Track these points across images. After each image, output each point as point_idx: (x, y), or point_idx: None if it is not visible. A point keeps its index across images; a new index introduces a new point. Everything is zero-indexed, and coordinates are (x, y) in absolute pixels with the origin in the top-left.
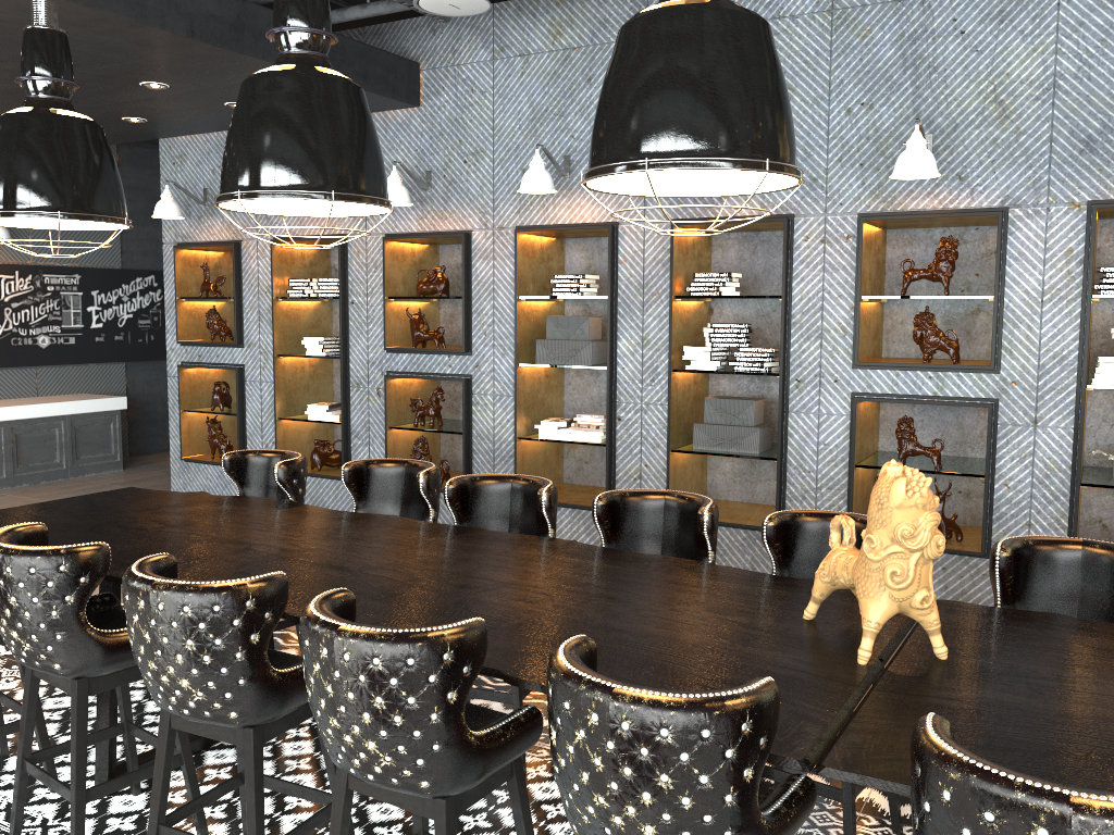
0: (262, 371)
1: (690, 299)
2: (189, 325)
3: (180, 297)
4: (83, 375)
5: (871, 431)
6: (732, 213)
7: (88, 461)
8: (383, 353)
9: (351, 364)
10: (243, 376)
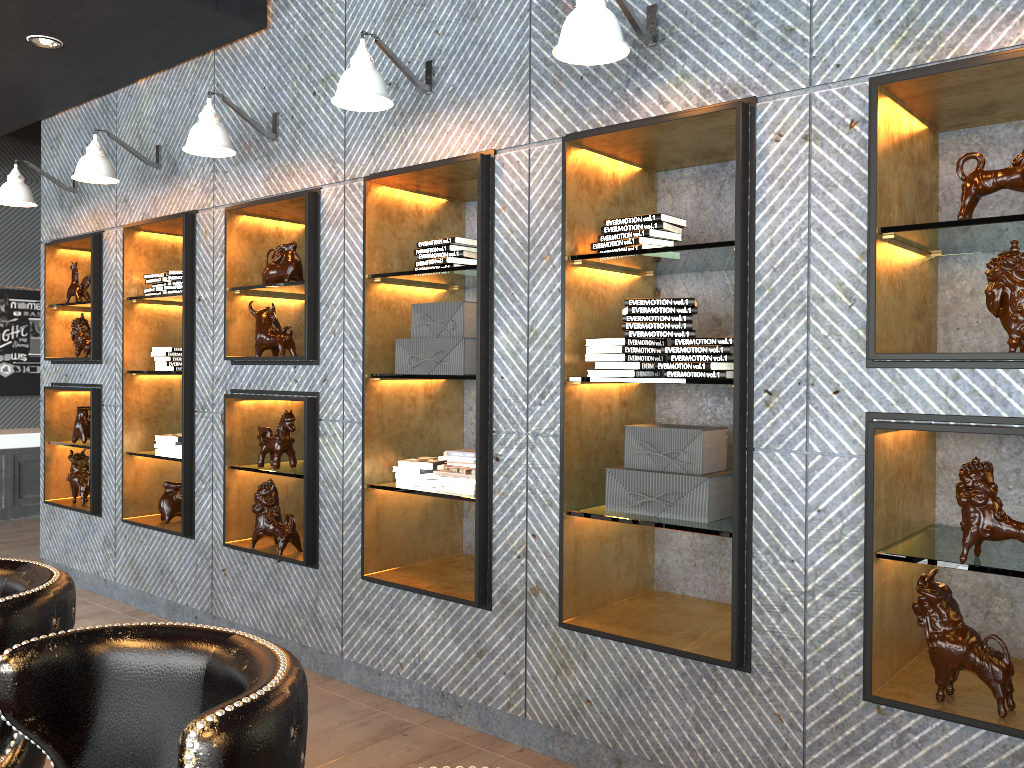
0: (117, 392)
1: (608, 267)
2: (63, 339)
3: (49, 304)
4: None
5: (918, 487)
6: (657, 111)
7: (34, 501)
8: (228, 366)
9: (197, 381)
10: (100, 400)
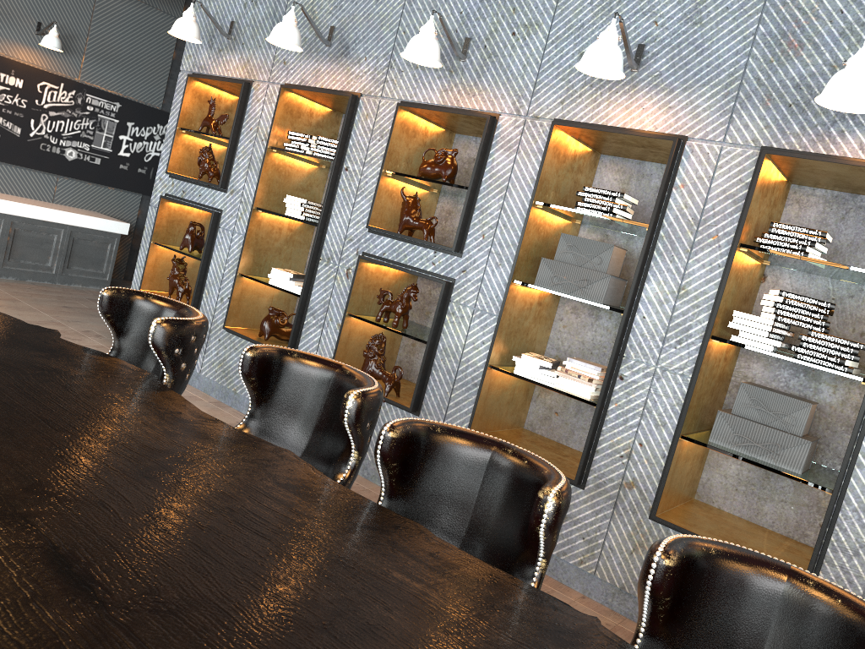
0: (238, 221)
1: (751, 254)
2: (183, 159)
3: (180, 127)
4: (100, 195)
5: None
6: (854, 154)
7: (78, 273)
8: (364, 232)
9: (328, 236)
10: (217, 222)
